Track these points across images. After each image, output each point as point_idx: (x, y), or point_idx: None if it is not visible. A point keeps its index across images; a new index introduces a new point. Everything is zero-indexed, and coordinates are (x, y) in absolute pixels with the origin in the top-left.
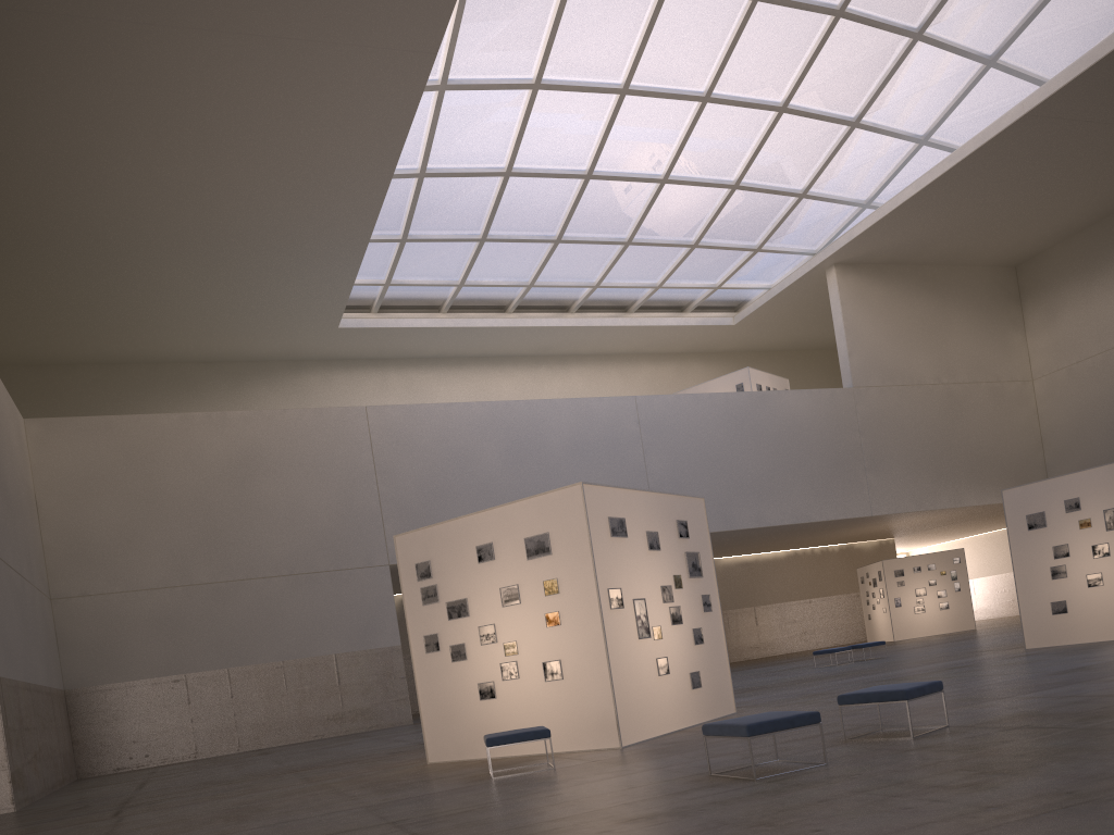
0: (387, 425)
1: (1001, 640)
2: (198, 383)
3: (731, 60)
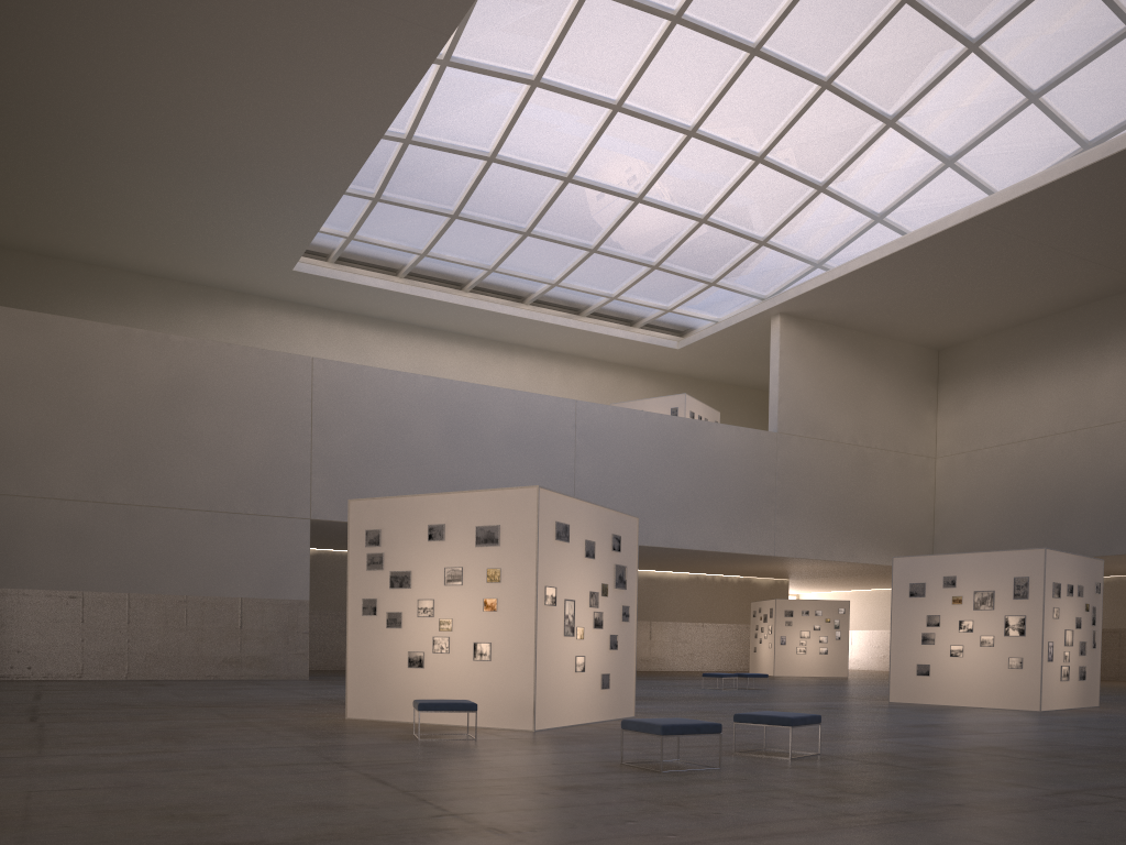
0: (331, 381)
1: (869, 691)
2: (134, 294)
3: (721, 103)
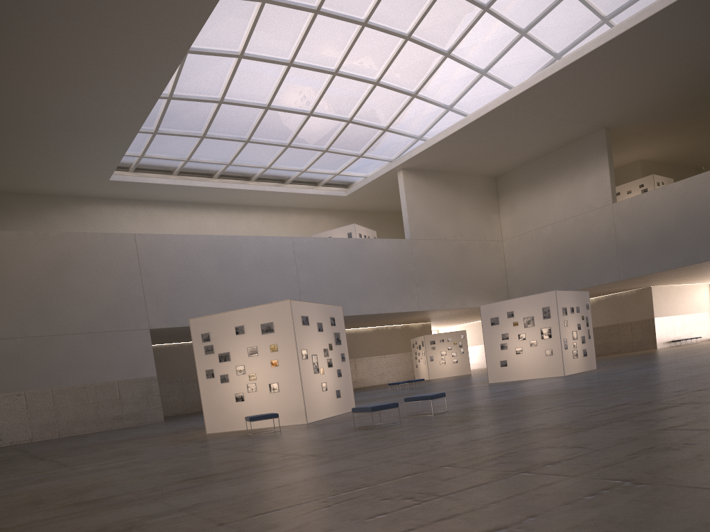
0: (148, 246)
1: (480, 379)
2: (13, 207)
3: (350, 54)
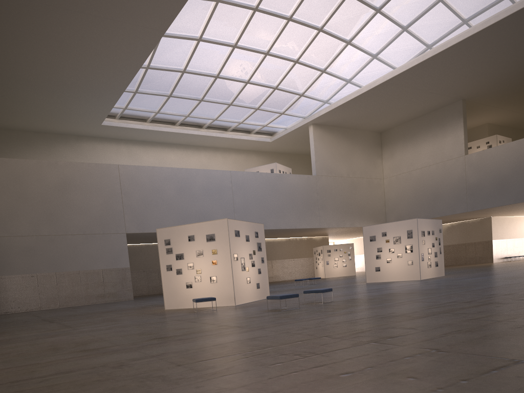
0: (127, 173)
1: (361, 279)
2: (32, 141)
3: (278, 40)
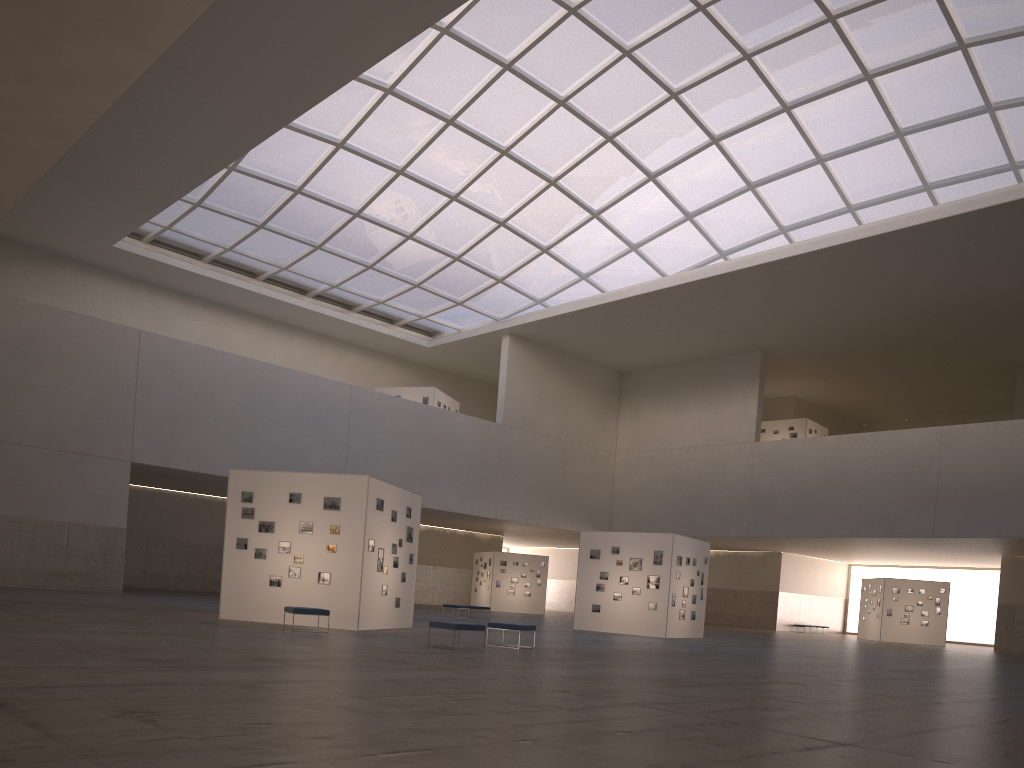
0: (155, 350)
1: (560, 623)
2: None
3: (477, 181)
